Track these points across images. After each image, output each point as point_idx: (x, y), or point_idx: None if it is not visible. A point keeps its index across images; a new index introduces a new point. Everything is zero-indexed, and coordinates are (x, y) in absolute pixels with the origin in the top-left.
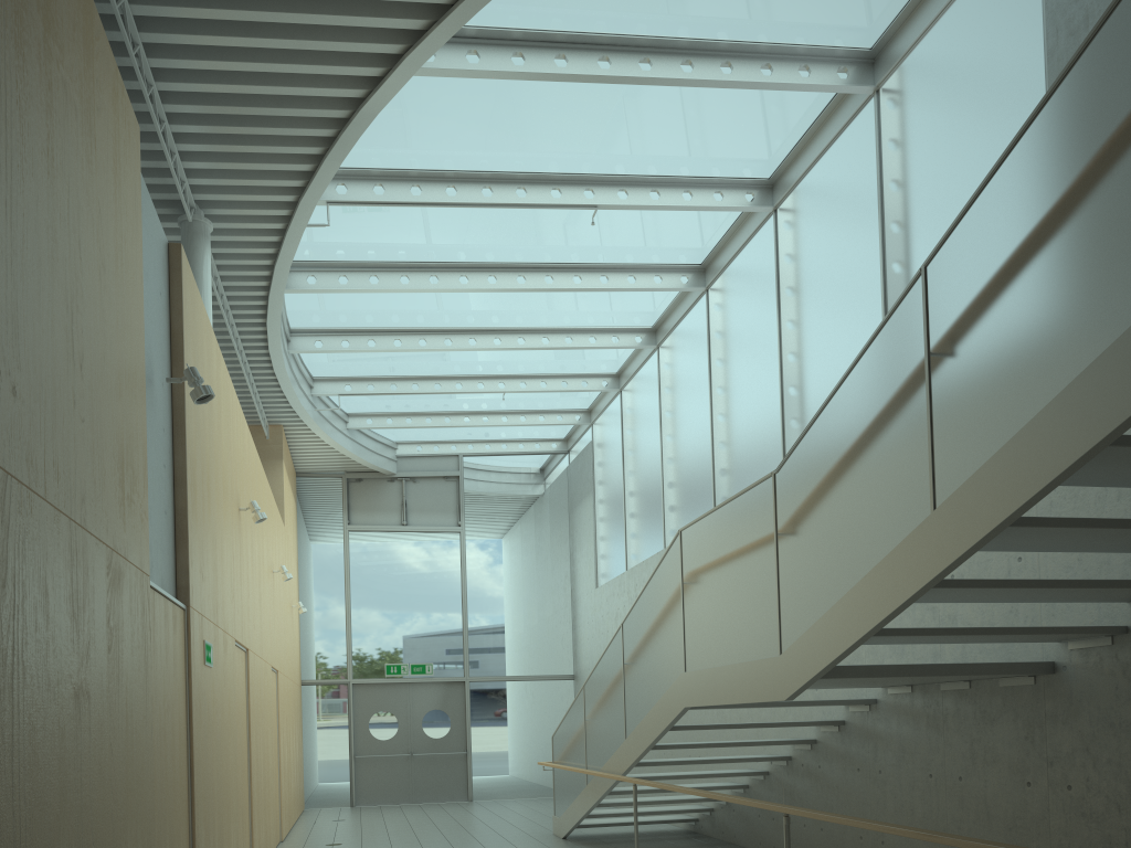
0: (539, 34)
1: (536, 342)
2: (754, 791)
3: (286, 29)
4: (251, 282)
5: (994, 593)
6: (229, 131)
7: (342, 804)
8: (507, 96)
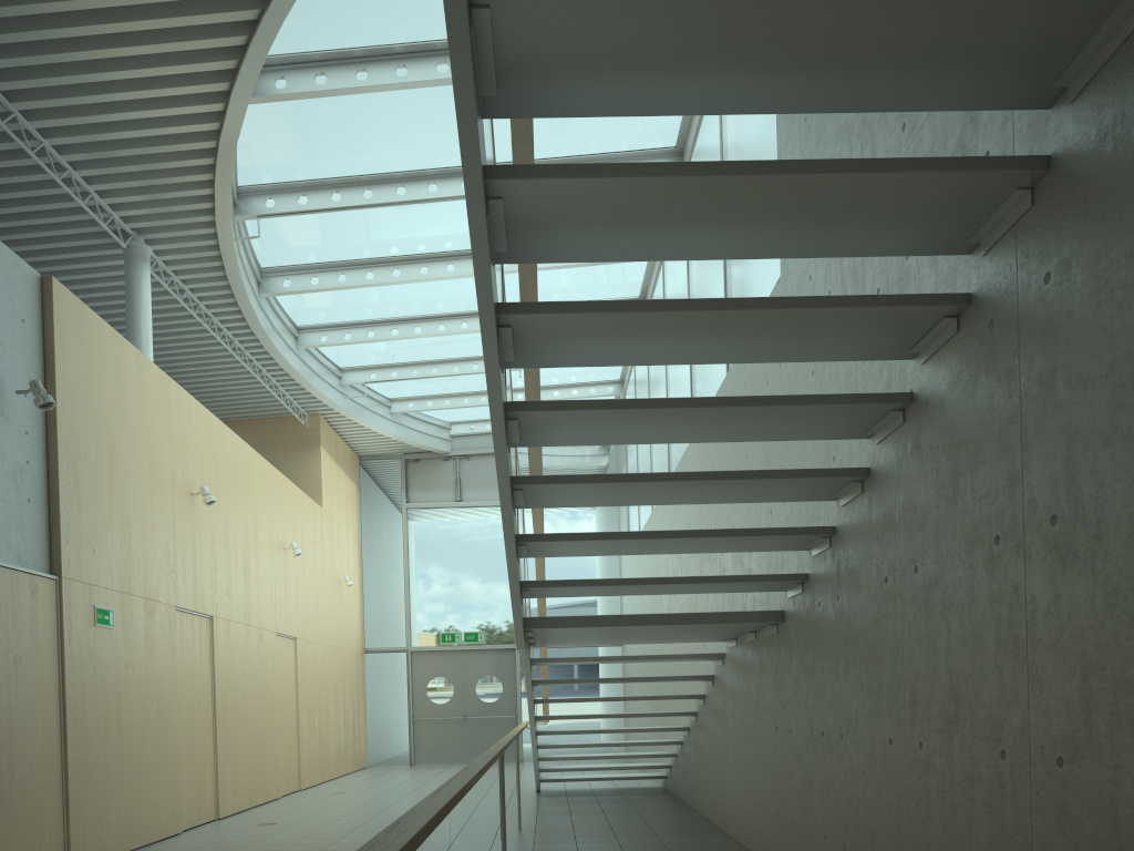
0: (377, 50)
1: None
2: (685, 746)
3: (127, 83)
4: (217, 291)
5: (621, 545)
6: (125, 170)
7: (402, 763)
8: (379, 105)
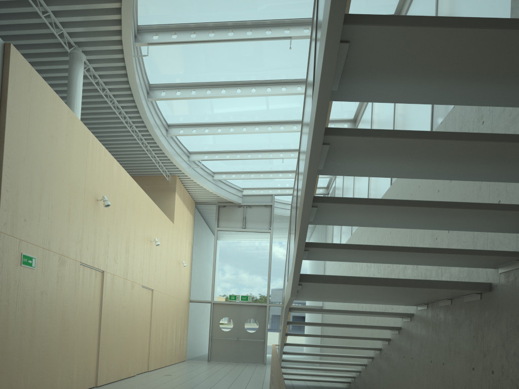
0: None
1: (289, 128)
2: (368, 368)
3: None
4: (123, 91)
5: (394, 214)
6: None
7: (204, 360)
8: None
